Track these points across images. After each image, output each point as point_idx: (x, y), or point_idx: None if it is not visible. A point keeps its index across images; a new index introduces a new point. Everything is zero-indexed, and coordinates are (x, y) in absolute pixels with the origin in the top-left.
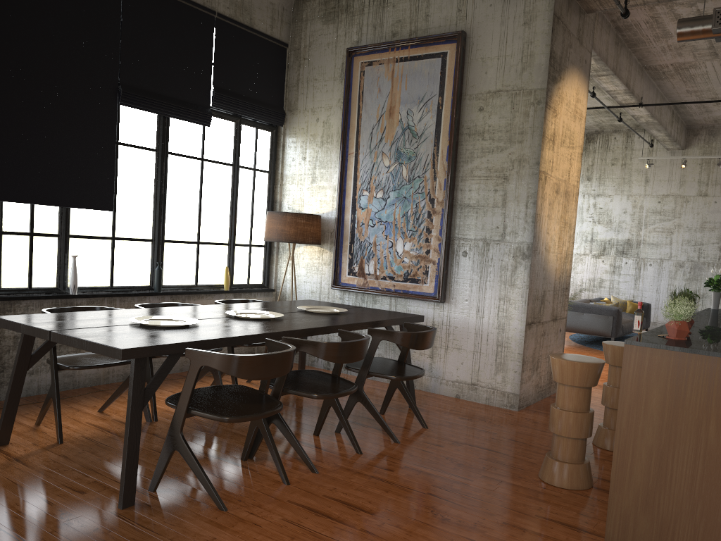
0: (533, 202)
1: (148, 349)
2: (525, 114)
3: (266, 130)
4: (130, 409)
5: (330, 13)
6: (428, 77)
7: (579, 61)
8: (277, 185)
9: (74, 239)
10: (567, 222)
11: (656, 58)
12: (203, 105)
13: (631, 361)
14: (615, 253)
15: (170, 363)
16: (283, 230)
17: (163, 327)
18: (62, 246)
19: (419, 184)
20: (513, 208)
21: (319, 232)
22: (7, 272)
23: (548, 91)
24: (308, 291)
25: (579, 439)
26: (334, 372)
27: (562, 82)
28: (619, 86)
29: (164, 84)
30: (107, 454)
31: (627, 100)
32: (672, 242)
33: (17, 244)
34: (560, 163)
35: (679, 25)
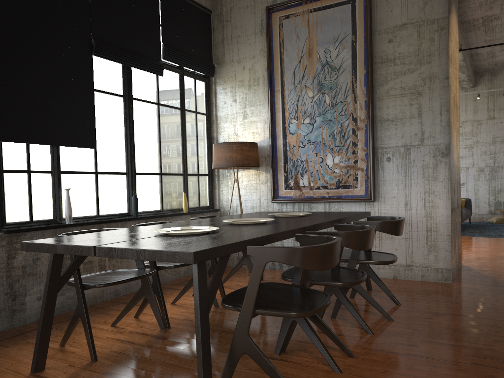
0: (446, 110)
1: (213, 250)
2: (431, 40)
3: (201, 80)
4: (199, 316)
5: None
6: (340, 21)
7: (455, 1)
8: (212, 125)
9: (65, 175)
10: (457, 129)
11: (473, 12)
12: (156, 58)
13: None
14: None
15: (222, 265)
16: (231, 157)
17: (192, 234)
18: (55, 182)
19: (341, 108)
20: (429, 117)
21: (258, 157)
22: (10, 207)
23: (448, 19)
24: (249, 207)
25: None
26: None
27: (451, 15)
28: None
29: (126, 39)
30: (147, 365)
31: None
32: (473, 154)
33: (17, 181)
34: (453, 80)
35: None
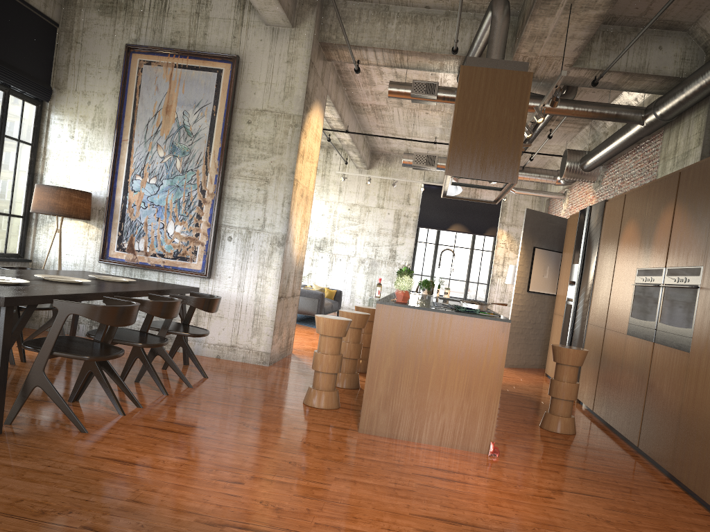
0: (288, 202)
1: (22, 298)
2: (285, 133)
3: (32, 104)
4: (1, 351)
5: (108, 6)
6: (204, 87)
7: (320, 97)
8: (39, 158)
9: None
10: (306, 220)
11: (361, 98)
12: None
13: (380, 314)
14: (314, 249)
15: (28, 313)
16: (56, 204)
17: (1, 284)
18: None
19: (192, 177)
20: (272, 205)
21: (90, 209)
22: None
23: (303, 118)
24: (70, 263)
25: (334, 374)
26: (143, 329)
27: (311, 112)
28: (335, 115)
29: None
30: None
31: (337, 126)
32: (357, 243)
33: None
34: (305, 173)
35: (390, 86)
